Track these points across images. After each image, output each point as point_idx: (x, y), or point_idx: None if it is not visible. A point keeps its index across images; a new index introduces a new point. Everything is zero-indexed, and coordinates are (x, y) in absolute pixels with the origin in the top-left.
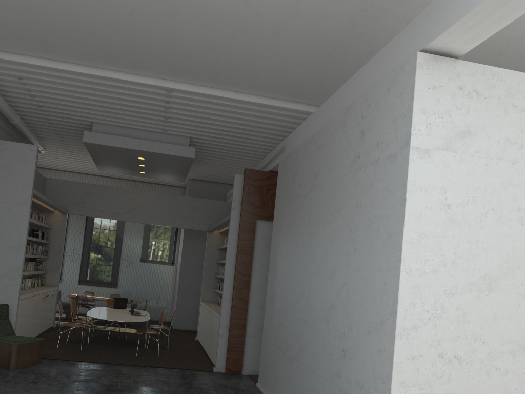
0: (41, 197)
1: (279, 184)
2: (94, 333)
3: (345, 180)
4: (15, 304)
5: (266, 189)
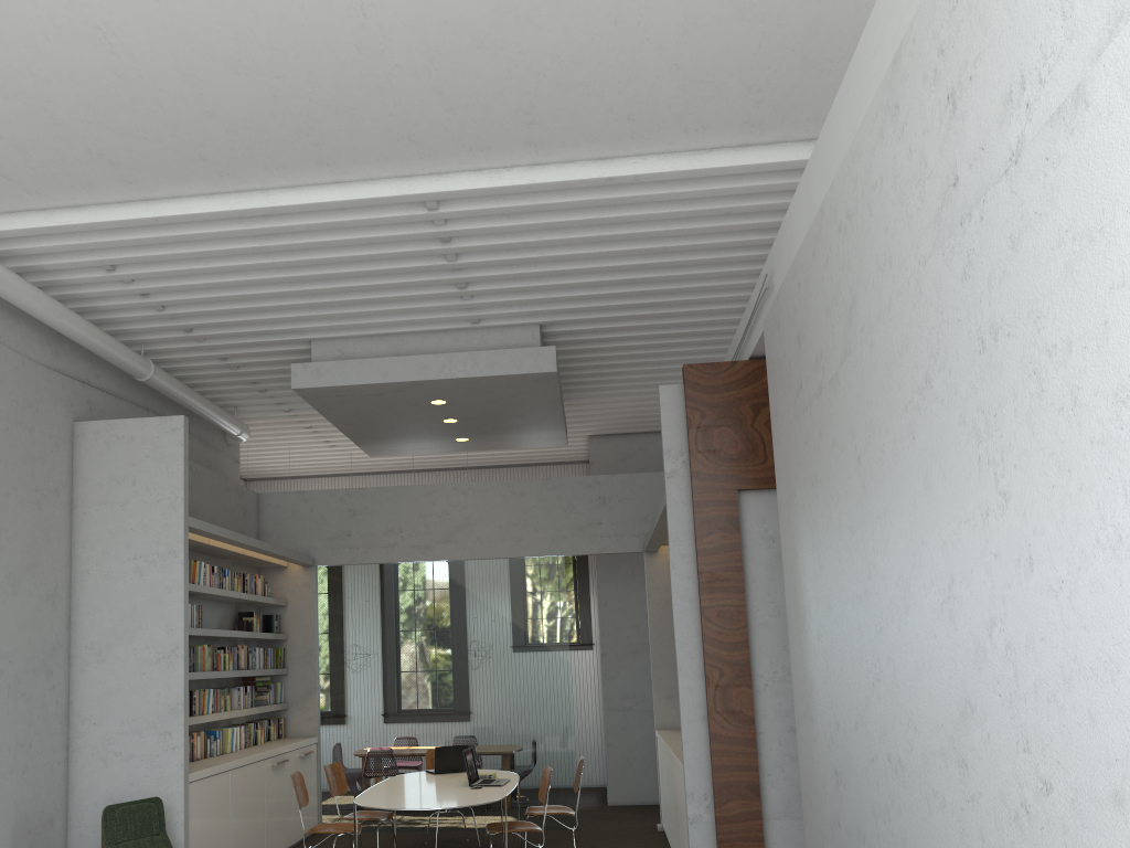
0: (220, 533)
1: (773, 381)
2: (395, 840)
3: (930, 278)
4: (179, 796)
5: (751, 406)
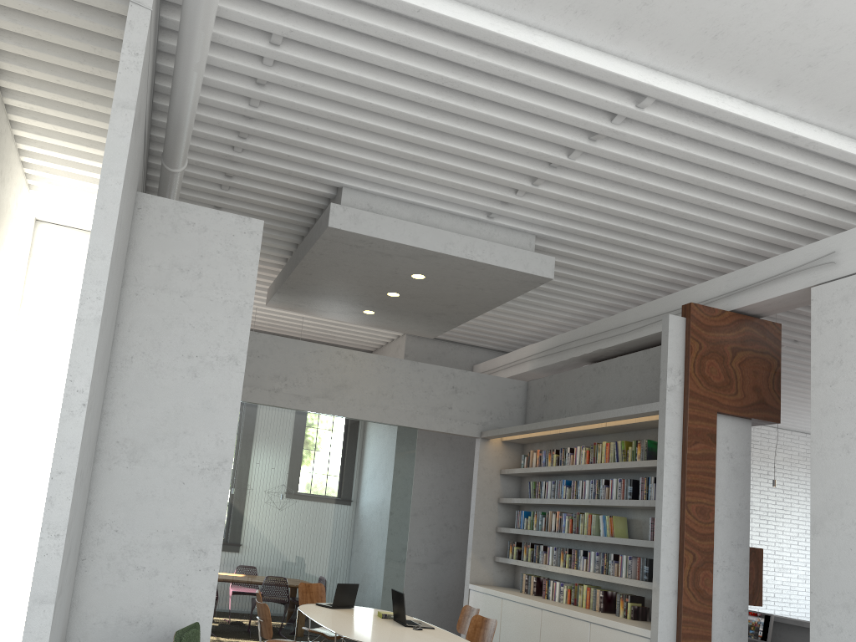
0: None
1: (831, 336)
2: None
3: None
4: (207, 622)
5: (731, 348)
